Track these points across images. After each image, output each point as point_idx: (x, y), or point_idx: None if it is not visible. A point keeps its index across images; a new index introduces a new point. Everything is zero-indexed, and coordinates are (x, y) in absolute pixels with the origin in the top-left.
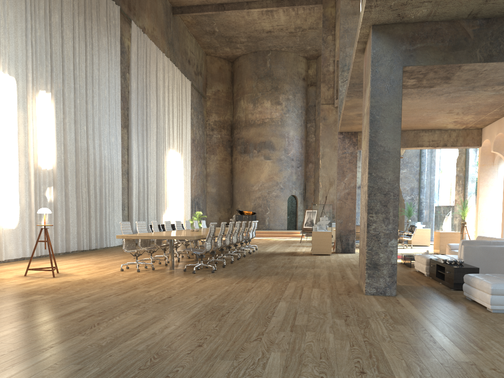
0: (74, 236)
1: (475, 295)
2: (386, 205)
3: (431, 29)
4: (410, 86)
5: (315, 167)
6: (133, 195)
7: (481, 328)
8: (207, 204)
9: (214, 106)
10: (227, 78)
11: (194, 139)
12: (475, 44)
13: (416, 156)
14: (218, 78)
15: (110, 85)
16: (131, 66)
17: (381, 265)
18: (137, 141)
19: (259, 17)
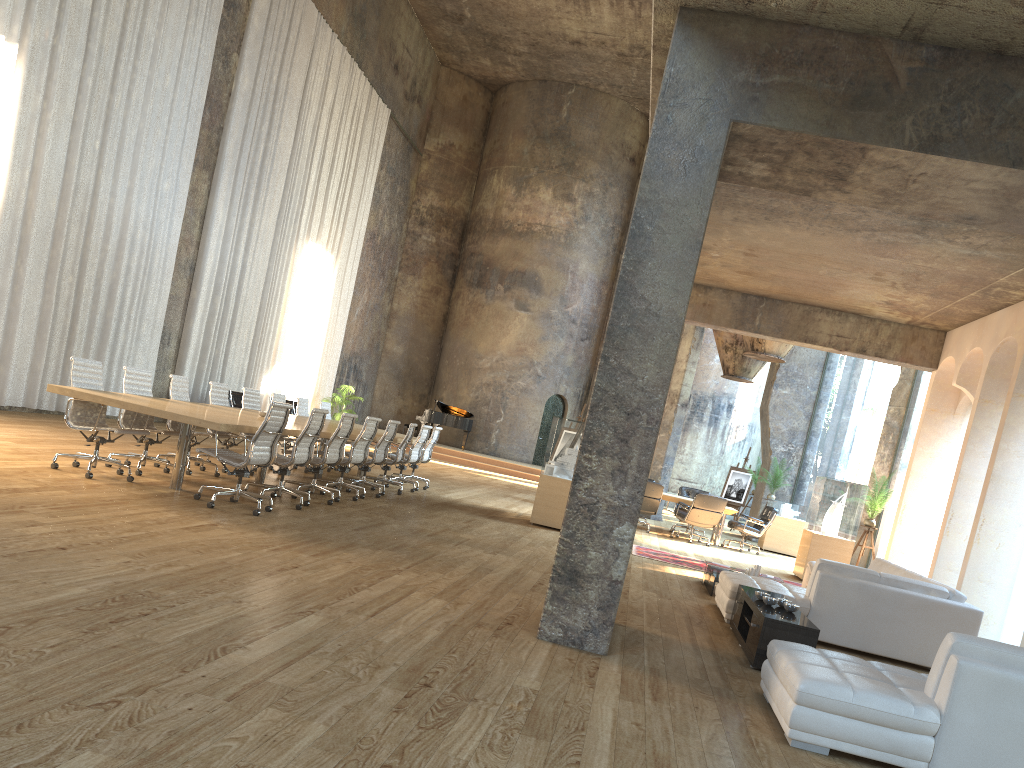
0: (21, 375)
1: (773, 694)
2: (625, 441)
3: (814, 46)
4: (759, 182)
5: None
6: (196, 317)
7: None
8: (380, 377)
9: (437, 176)
10: (476, 124)
11: (375, 234)
12: (906, 103)
13: (815, 366)
14: (456, 118)
15: (181, 68)
16: (247, 39)
17: (587, 578)
18: (228, 204)
19: (558, 5)
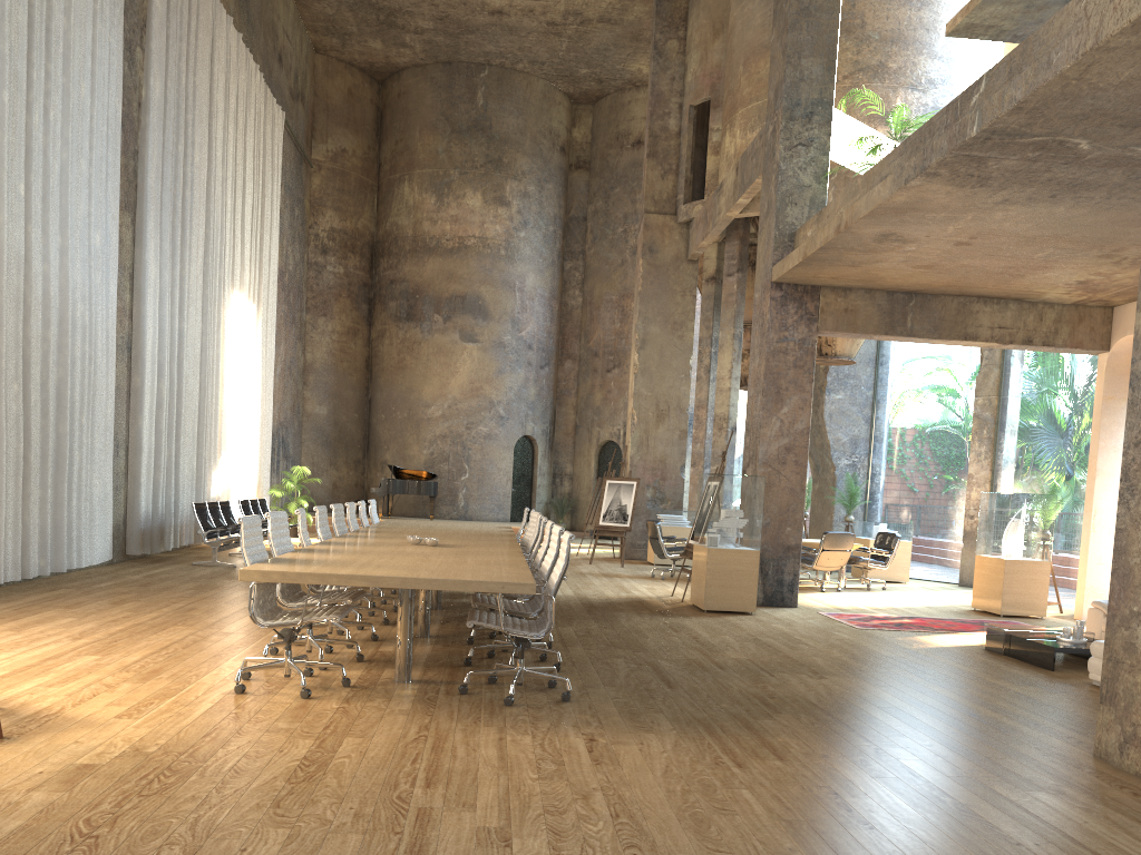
0: None
1: None
2: None
3: None
4: None
5: (580, 369)
6: (145, 412)
7: None
8: (305, 447)
9: (332, 190)
10: (367, 123)
11: (283, 271)
12: None
13: (867, 363)
14: (344, 117)
15: (96, 70)
16: (152, 28)
17: None
18: (159, 255)
19: None
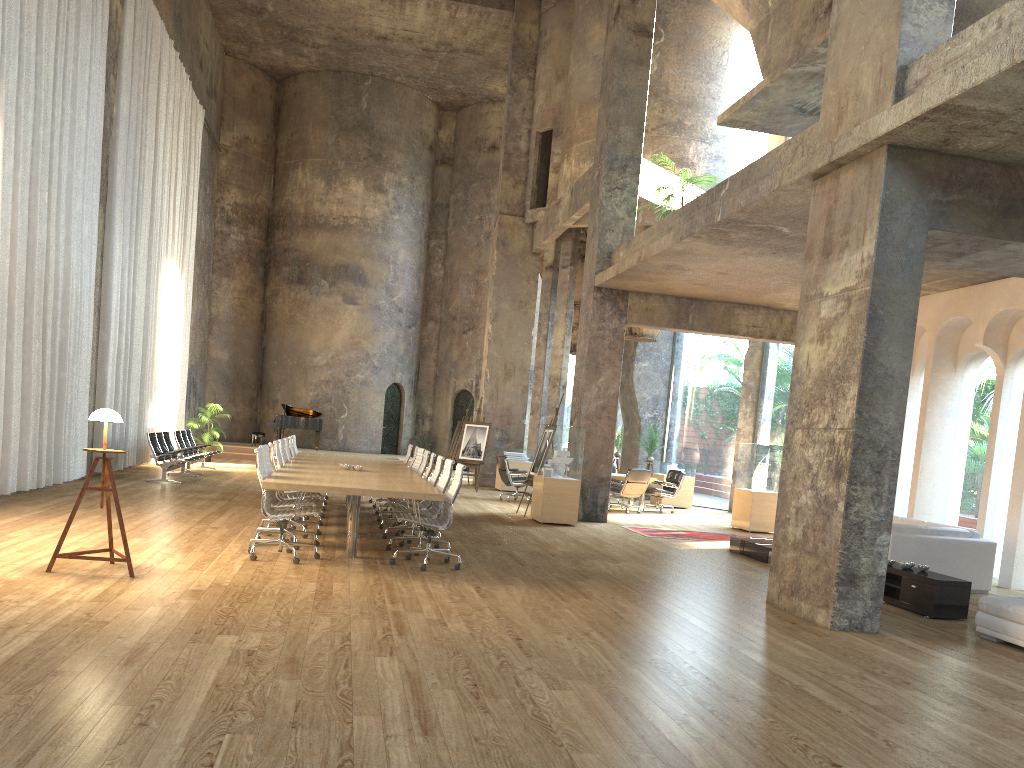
0: (15, 457)
1: (1020, 636)
2: (878, 472)
3: (977, 172)
4: None
5: (440, 329)
6: (109, 361)
7: None
8: (209, 386)
9: (237, 171)
10: (267, 115)
11: (197, 240)
12: None
13: (666, 340)
14: (248, 110)
15: (90, 101)
16: (123, 60)
17: (861, 578)
18: (122, 237)
19: (372, 4)
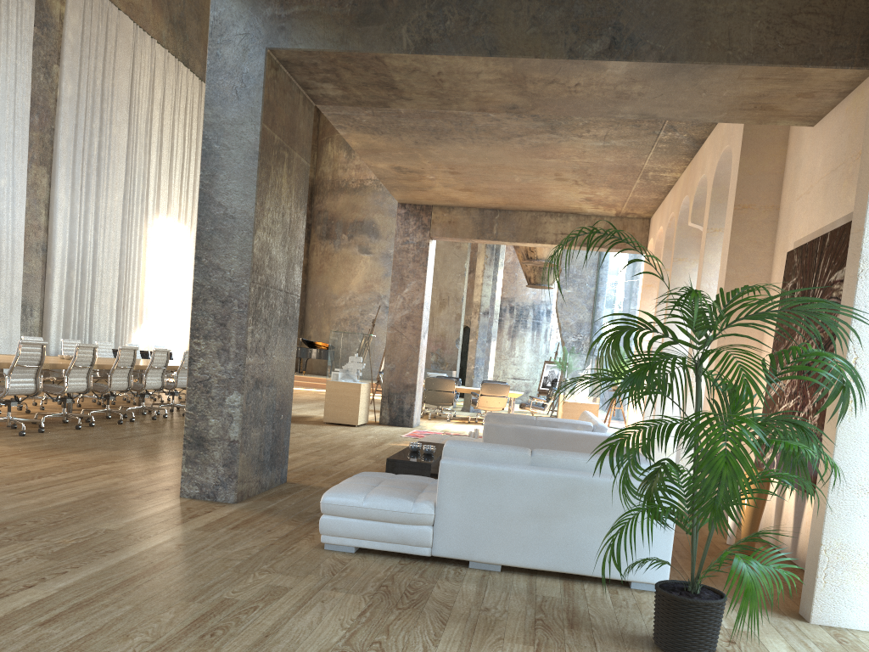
0: None
1: None
2: (224, 325)
3: None
4: (344, 101)
5: None
6: (54, 290)
7: (197, 578)
8: None
9: None
10: None
11: None
12: (400, 15)
13: (591, 266)
14: None
15: None
16: (64, 52)
17: (211, 441)
18: (69, 192)
19: None
